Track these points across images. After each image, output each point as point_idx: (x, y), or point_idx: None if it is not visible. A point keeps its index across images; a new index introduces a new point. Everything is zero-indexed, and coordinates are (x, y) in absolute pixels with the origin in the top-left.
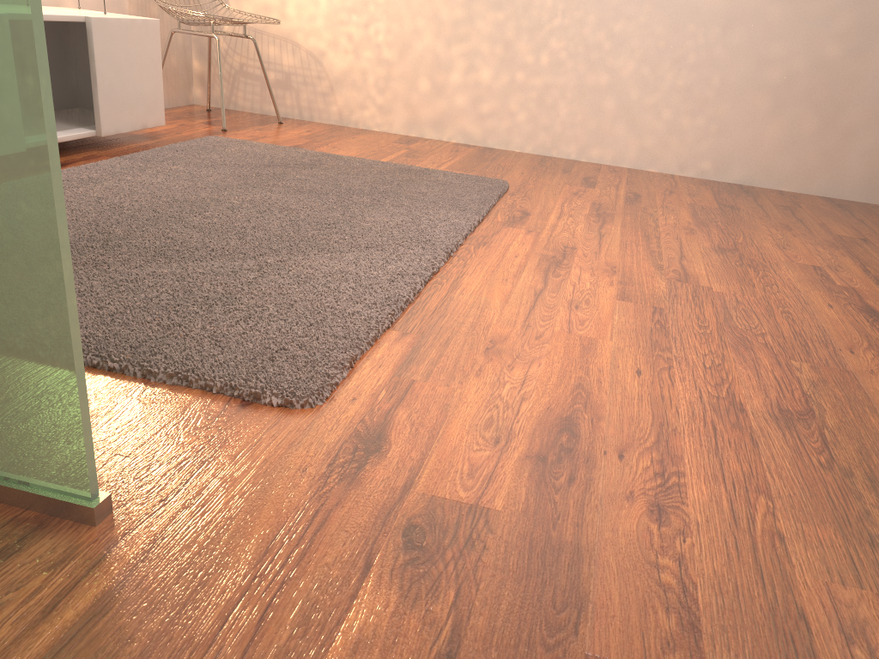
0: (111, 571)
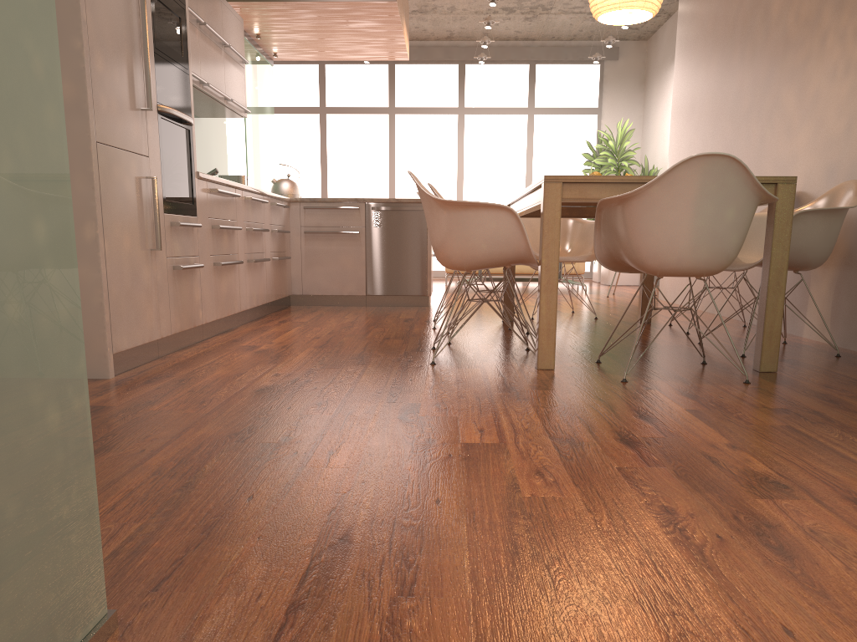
0: None
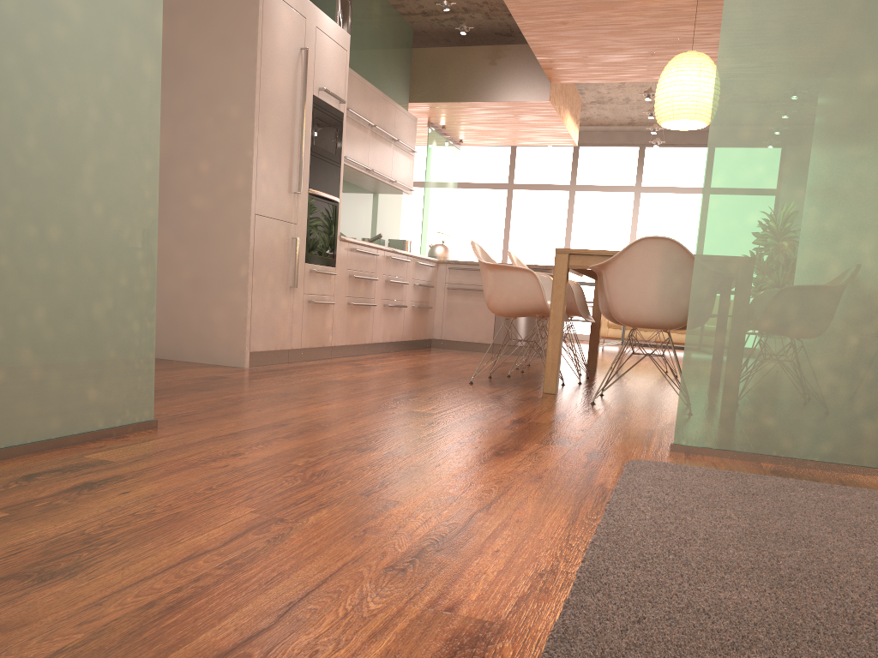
0: (652, 444)
